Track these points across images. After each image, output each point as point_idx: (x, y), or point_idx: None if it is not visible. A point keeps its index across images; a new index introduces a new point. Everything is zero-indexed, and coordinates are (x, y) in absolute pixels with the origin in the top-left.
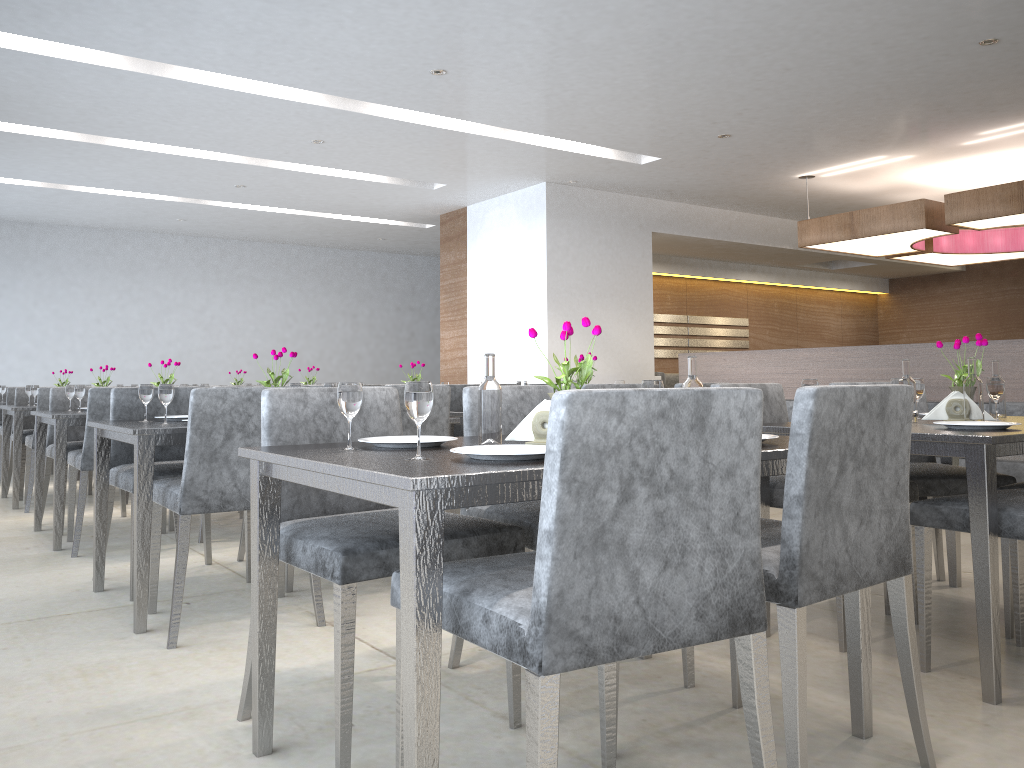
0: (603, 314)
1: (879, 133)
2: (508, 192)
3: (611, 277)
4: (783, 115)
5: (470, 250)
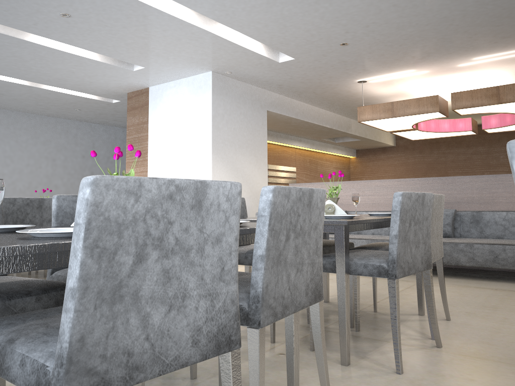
0: (242, 158)
1: (426, 52)
2: (182, 77)
3: (246, 136)
4: (390, 31)
5: (151, 115)
